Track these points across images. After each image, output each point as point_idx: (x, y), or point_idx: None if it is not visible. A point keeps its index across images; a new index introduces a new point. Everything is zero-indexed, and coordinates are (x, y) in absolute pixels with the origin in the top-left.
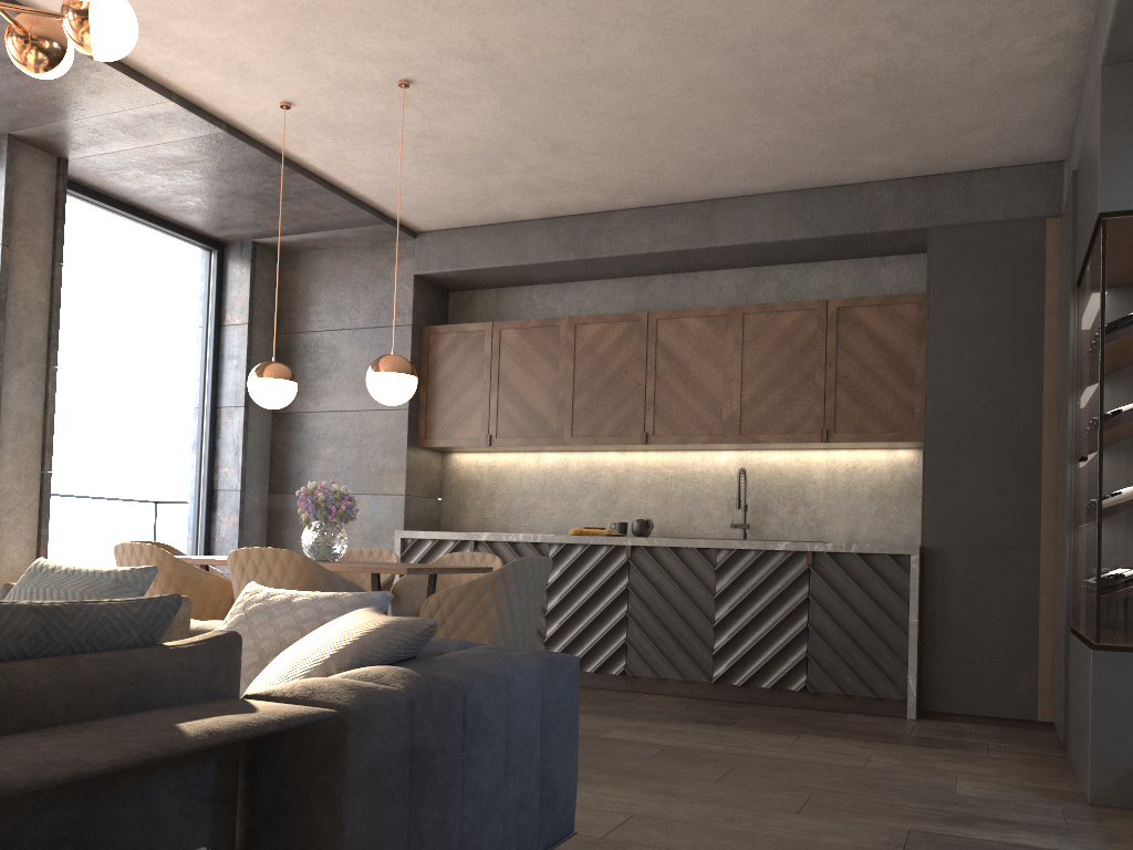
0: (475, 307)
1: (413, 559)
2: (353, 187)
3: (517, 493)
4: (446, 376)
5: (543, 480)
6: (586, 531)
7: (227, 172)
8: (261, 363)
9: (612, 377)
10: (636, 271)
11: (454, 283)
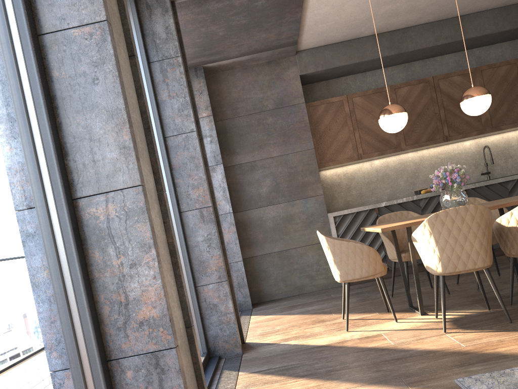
0: (315, 92)
1: (341, 226)
2: (307, 19)
3: (363, 184)
4: (325, 128)
5: (376, 174)
6: (428, 190)
7: (262, 8)
8: (391, 105)
9: (420, 112)
10: (408, 60)
11: (309, 79)
